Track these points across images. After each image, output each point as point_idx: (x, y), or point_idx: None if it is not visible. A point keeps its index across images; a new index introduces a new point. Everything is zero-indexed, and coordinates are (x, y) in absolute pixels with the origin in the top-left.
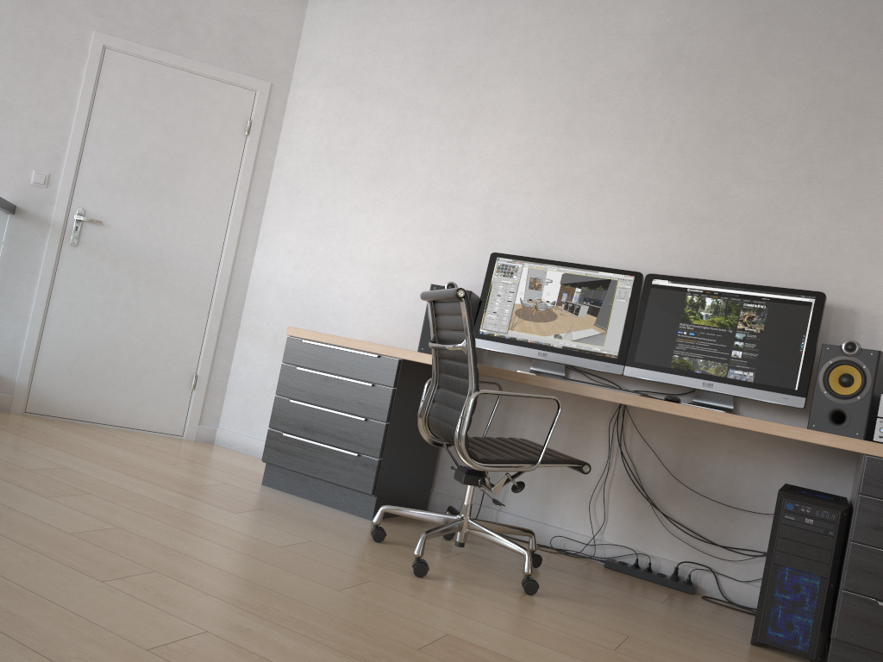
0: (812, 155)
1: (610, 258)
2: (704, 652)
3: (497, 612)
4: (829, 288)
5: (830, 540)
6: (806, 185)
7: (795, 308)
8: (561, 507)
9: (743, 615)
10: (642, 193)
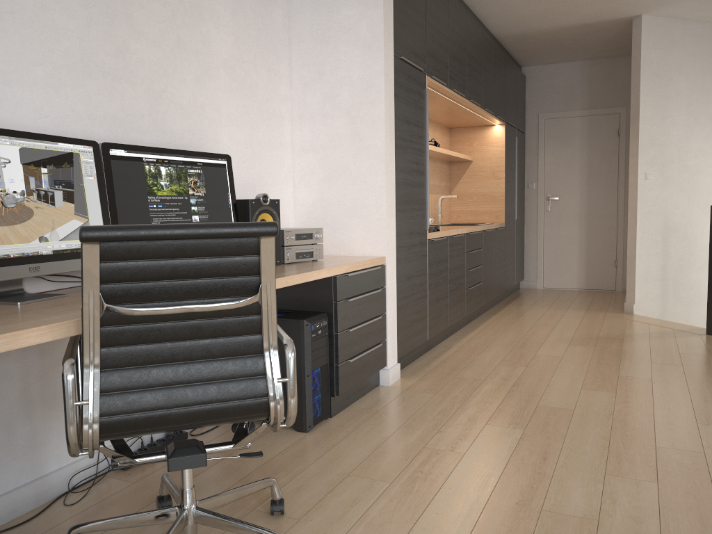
0: (177, 21)
1: (35, 119)
2: (349, 450)
3: (361, 531)
4: (204, 147)
5: (327, 338)
6: (178, 51)
7: (218, 170)
8: (55, 445)
9: (228, 426)
10: (51, 32)
